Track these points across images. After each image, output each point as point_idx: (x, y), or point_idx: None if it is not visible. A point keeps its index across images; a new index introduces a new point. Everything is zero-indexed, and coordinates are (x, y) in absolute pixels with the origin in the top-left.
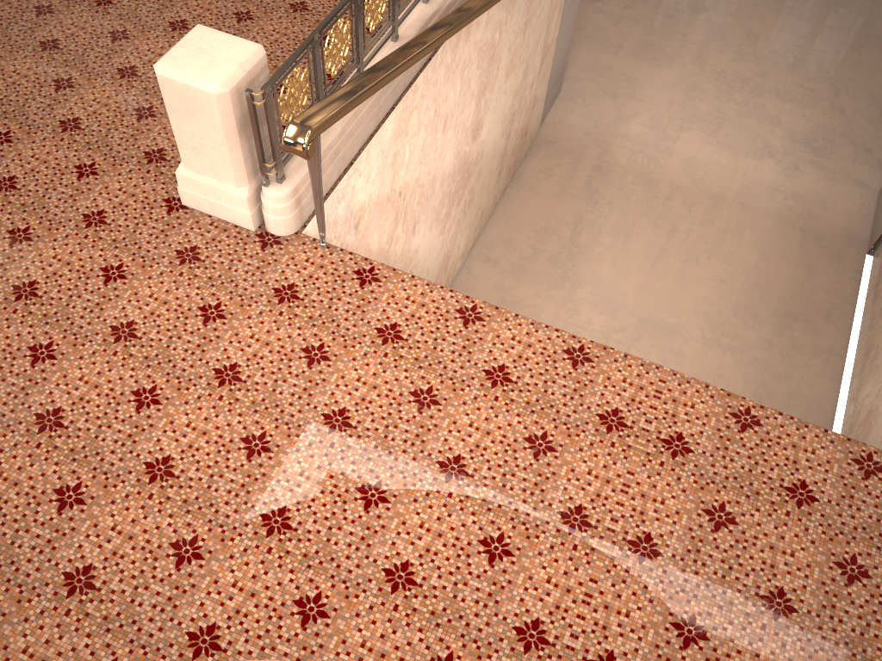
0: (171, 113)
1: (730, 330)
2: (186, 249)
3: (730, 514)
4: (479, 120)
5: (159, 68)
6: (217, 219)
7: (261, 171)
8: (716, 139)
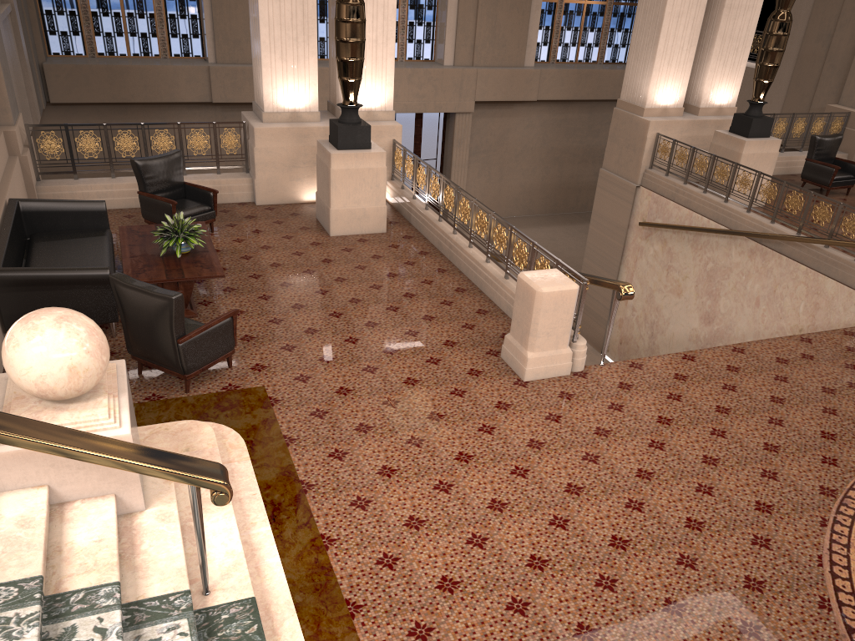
0: (542, 315)
1: None
2: (559, 394)
3: (851, 364)
4: None
5: (543, 289)
6: (547, 378)
7: (575, 333)
8: None
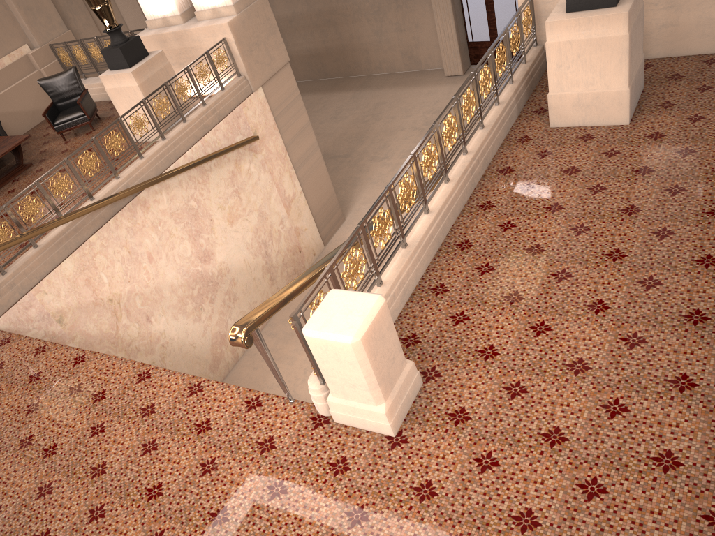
0: None
1: None
2: None
3: (104, 427)
4: (205, 251)
5: None
6: None
7: None
8: None
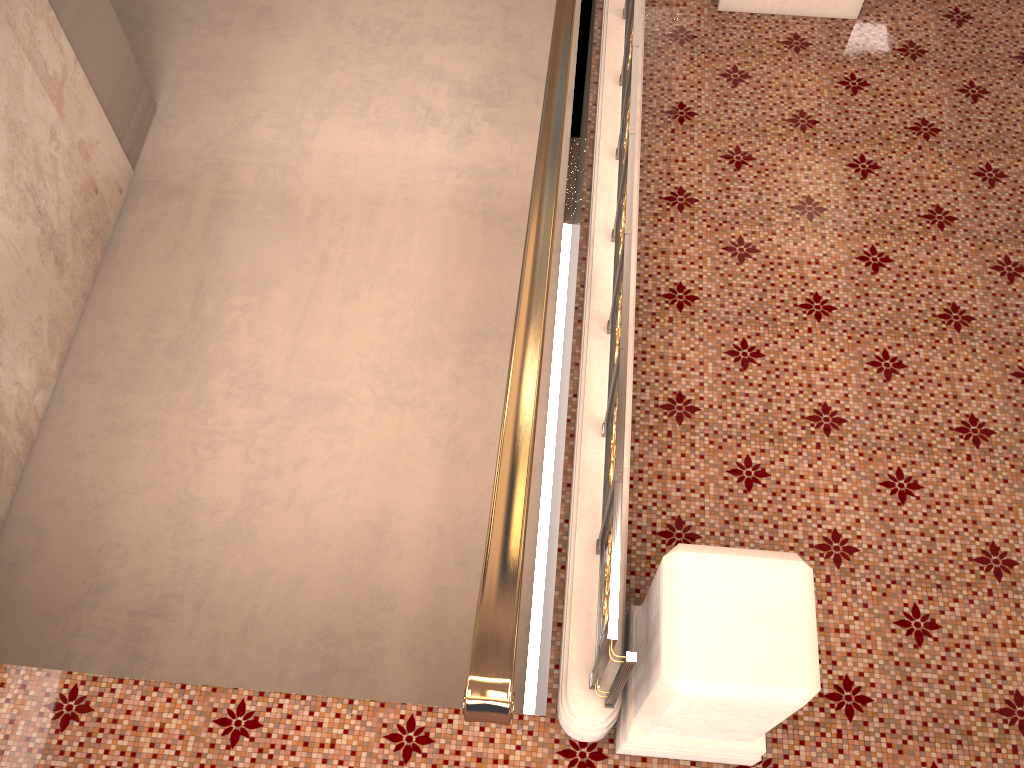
0: None
1: (408, 376)
2: None
3: None
4: None
5: None
6: None
7: None
8: (365, 120)
